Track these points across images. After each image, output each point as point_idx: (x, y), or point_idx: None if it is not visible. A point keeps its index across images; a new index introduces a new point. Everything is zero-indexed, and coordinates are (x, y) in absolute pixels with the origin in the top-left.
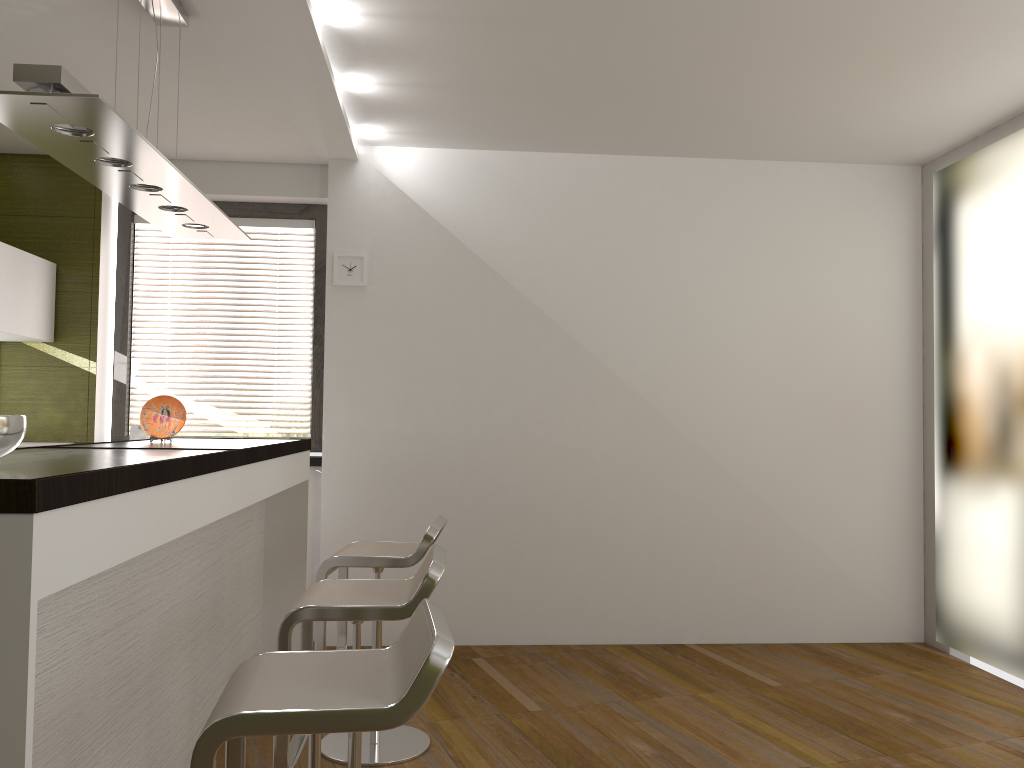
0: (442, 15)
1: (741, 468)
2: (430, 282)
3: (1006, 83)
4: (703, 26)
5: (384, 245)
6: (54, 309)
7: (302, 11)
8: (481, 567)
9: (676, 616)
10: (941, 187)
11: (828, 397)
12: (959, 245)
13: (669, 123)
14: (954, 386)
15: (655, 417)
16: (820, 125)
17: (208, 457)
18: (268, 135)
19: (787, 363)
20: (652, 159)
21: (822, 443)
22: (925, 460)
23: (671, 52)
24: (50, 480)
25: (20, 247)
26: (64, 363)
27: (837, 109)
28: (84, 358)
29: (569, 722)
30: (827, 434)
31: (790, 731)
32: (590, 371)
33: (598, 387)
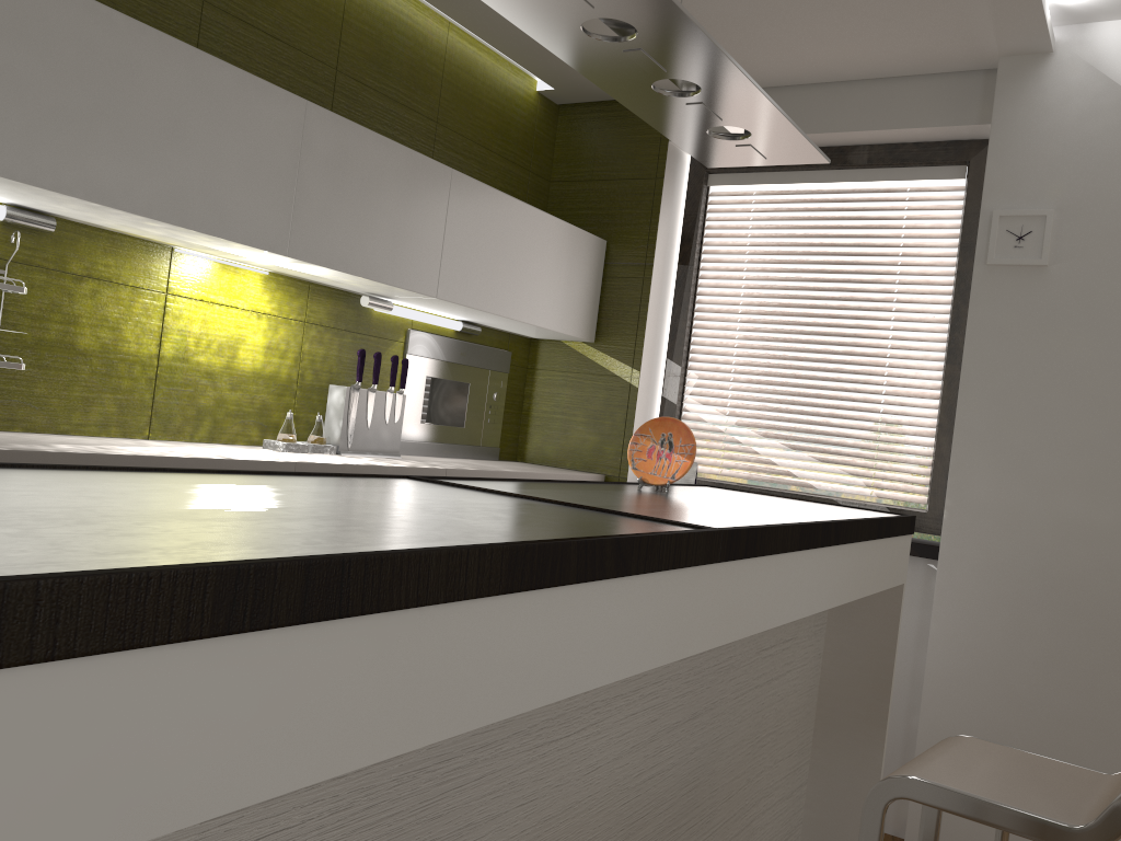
0: None
1: None
2: None
3: None
4: None
5: (1088, 194)
6: (598, 300)
7: None
8: None
9: None
10: None
11: None
12: None
13: None
14: None
15: None
16: None
17: (581, 547)
18: (894, 16)
19: None
20: None
21: None
22: None
23: None
24: None
25: (570, 221)
26: (603, 370)
27: None
28: (626, 365)
29: None
30: None
31: None
32: None
33: None
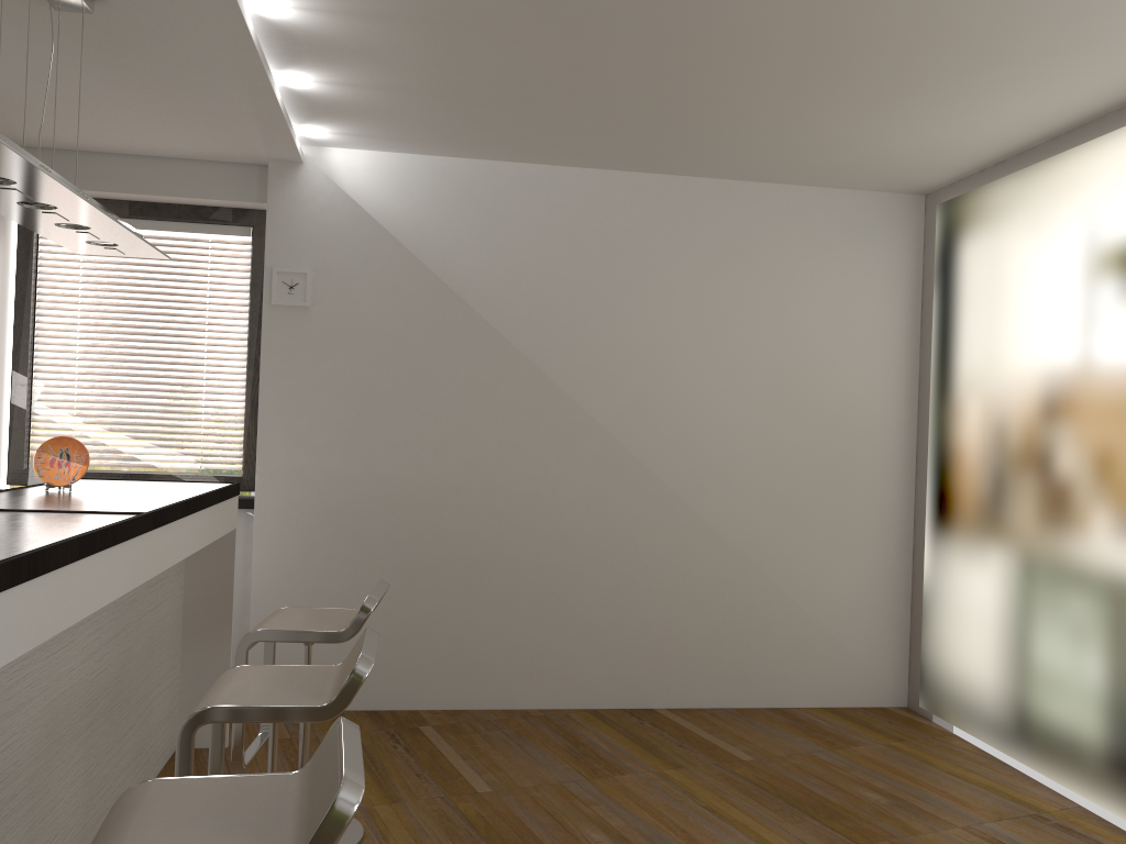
0: (395, 15)
1: (721, 519)
2: (383, 304)
3: (1014, 118)
4: (690, 43)
5: (331, 260)
6: None
7: (229, 4)
8: (433, 624)
9: (646, 678)
10: (944, 221)
11: (817, 443)
12: (960, 285)
13: (654, 139)
14: (949, 437)
15: (630, 461)
16: (818, 150)
17: (101, 533)
18: (196, 131)
19: (775, 406)
20: (636, 175)
21: (809, 493)
22: (916, 513)
23: (655, 68)
24: None
25: None
26: None
27: (836, 135)
28: None
29: (521, 806)
30: (814, 483)
31: (759, 816)
32: (560, 409)
33: (568, 427)
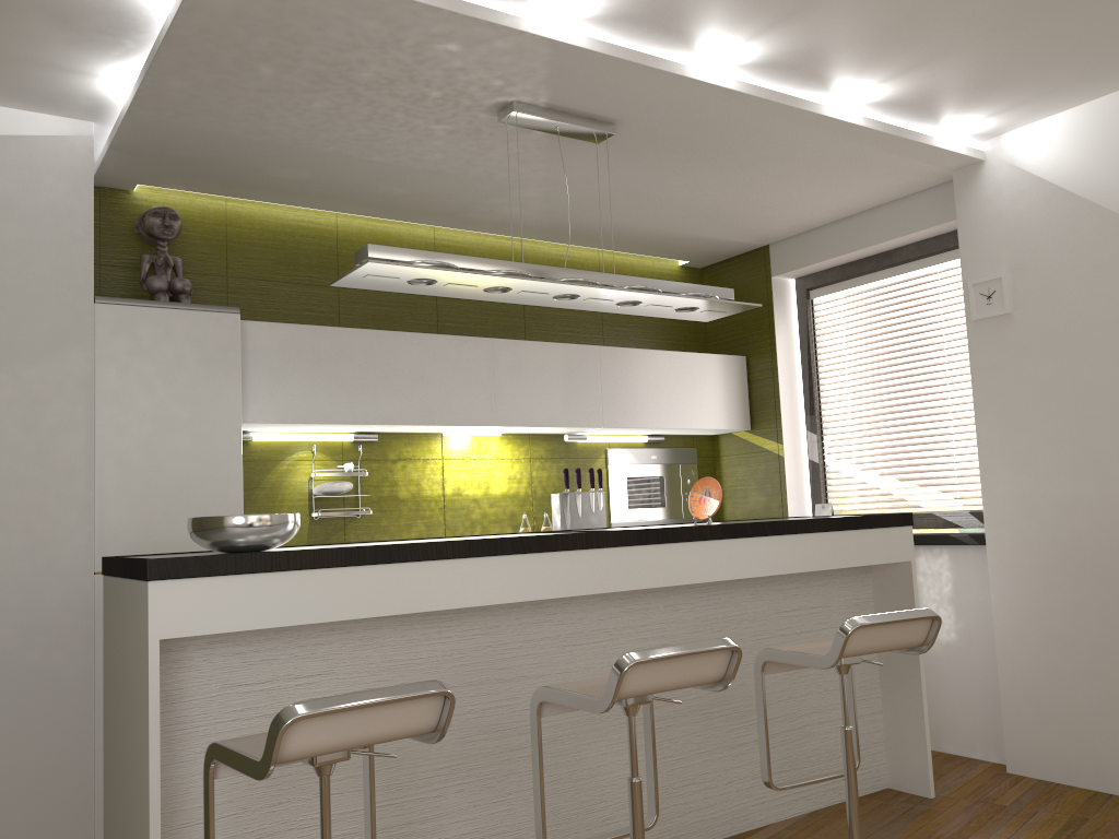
0: None
1: None
2: (1093, 288)
3: None
4: None
5: (1027, 255)
6: (747, 399)
7: (667, 76)
8: None
9: None
10: None
11: None
12: None
13: None
14: None
15: None
16: None
17: (513, 539)
18: (850, 176)
19: None
20: None
21: None
22: None
23: None
24: (168, 559)
25: (722, 347)
26: (760, 448)
27: None
28: (773, 442)
29: None
30: None
31: None
32: None
33: None
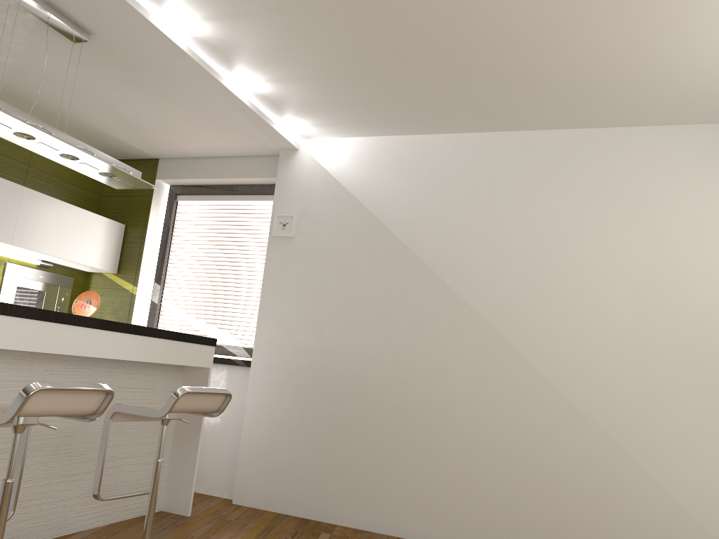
0: (243, 11)
1: (587, 402)
2: (337, 234)
3: None
4: None
5: (309, 207)
6: (120, 253)
7: (142, 18)
8: (353, 460)
9: (516, 534)
10: None
11: (682, 341)
12: None
13: (500, 94)
14: None
15: (507, 348)
16: (638, 81)
17: None
18: (225, 131)
19: (638, 307)
20: (517, 133)
21: (675, 386)
22: None
23: (433, 18)
24: None
25: (110, 215)
26: (120, 287)
27: (638, 60)
28: (131, 284)
29: None
30: (680, 377)
31: None
32: (453, 306)
33: (459, 319)
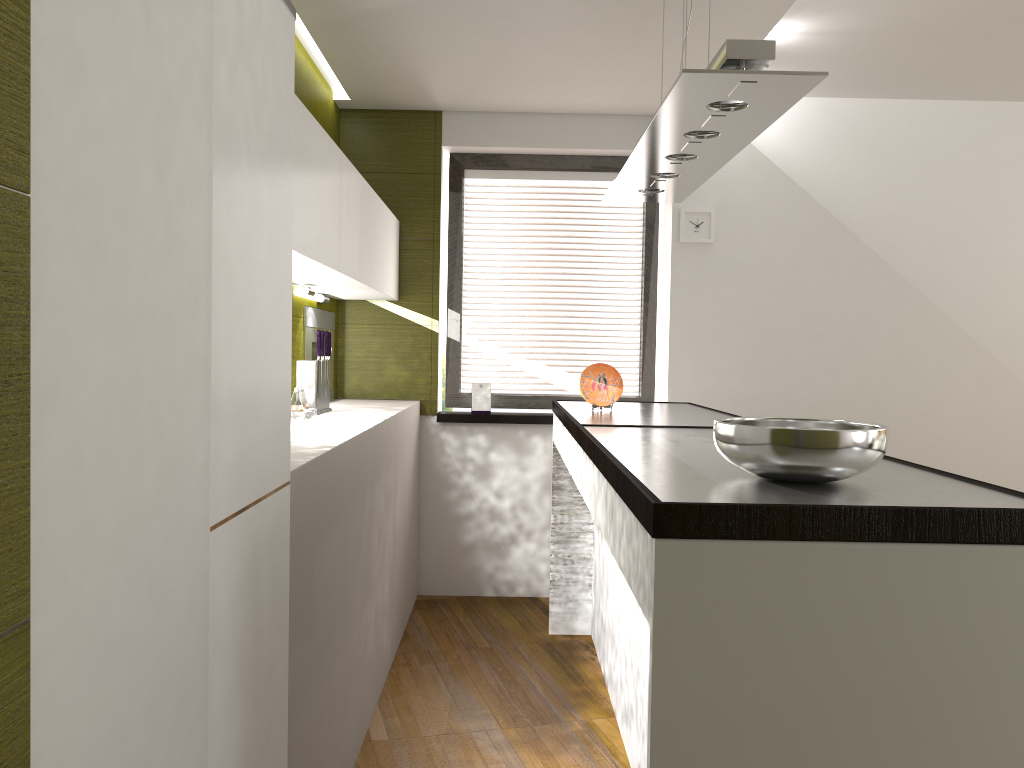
0: None
1: None
2: (777, 238)
3: None
4: None
5: (731, 200)
6: (398, 267)
7: None
8: None
9: None
10: None
11: None
12: None
13: None
14: None
15: (1009, 379)
16: None
17: None
18: (638, 87)
19: None
20: (1014, 105)
21: None
22: None
23: None
24: None
25: None
26: (407, 321)
27: None
28: (427, 316)
29: None
30: None
31: None
32: (942, 331)
33: (950, 348)
